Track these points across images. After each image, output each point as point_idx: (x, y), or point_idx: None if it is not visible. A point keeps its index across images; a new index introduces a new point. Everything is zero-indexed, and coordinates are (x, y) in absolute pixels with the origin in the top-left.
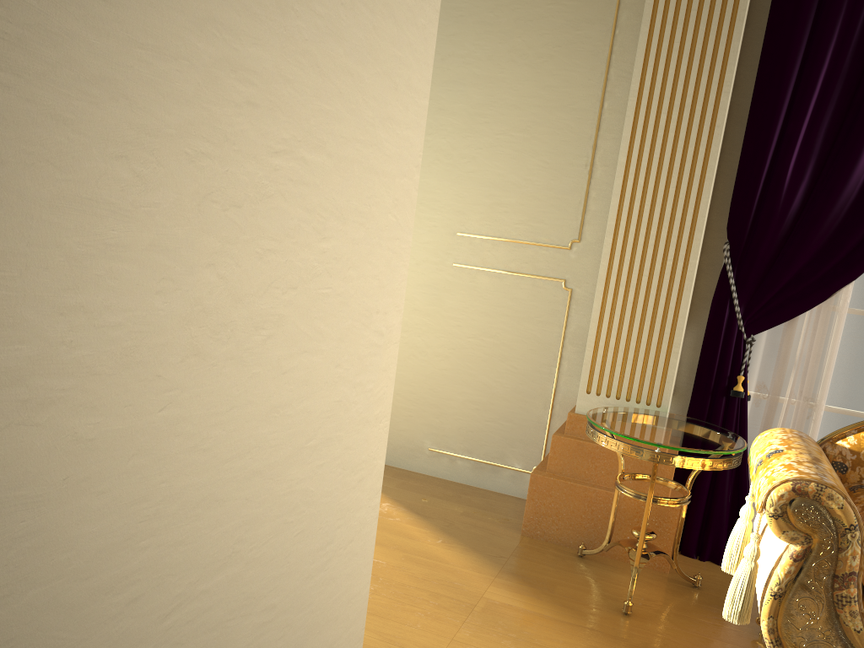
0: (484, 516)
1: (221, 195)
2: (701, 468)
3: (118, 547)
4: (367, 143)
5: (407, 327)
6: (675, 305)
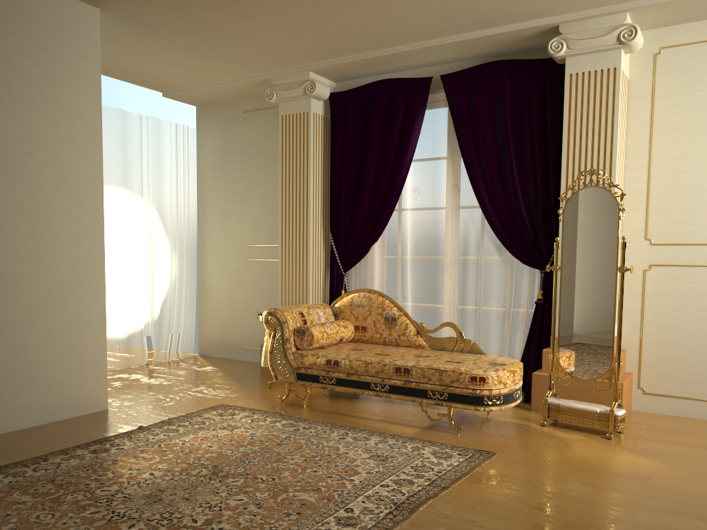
0: (251, 369)
1: (21, 231)
2: None
3: (1, 293)
4: (74, 217)
5: (229, 291)
6: (306, 262)
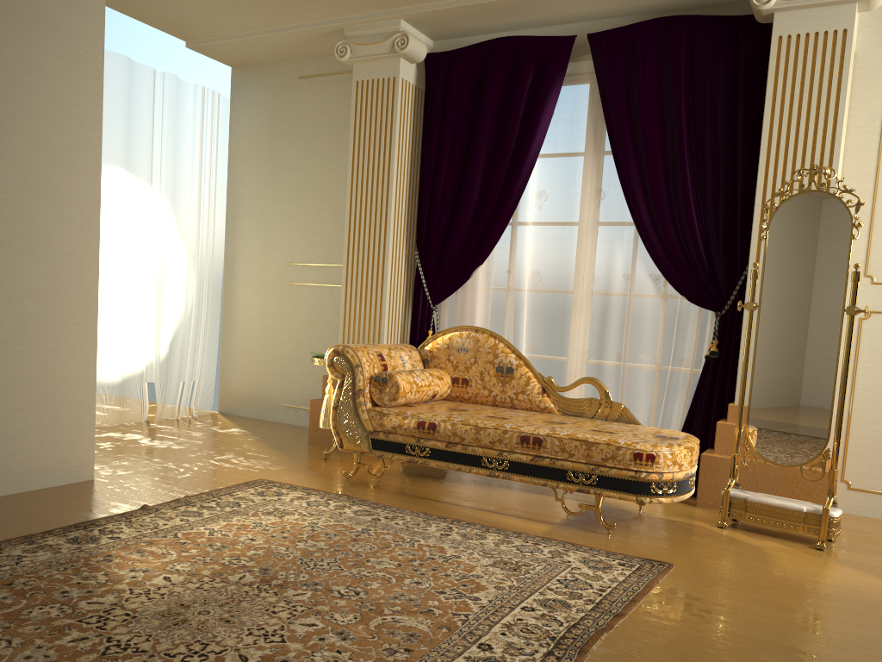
0: (295, 434)
1: None
2: None
3: None
4: (56, 191)
5: (267, 326)
6: (381, 288)
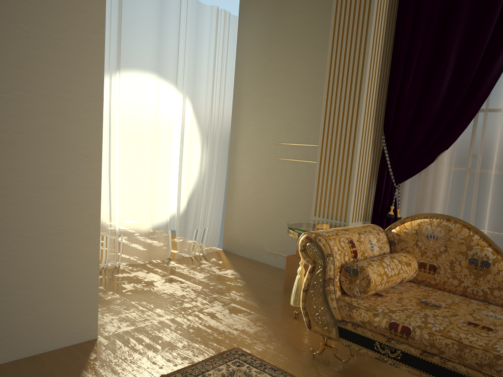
0: (274, 280)
1: None
2: None
3: None
4: (59, 90)
5: (258, 190)
6: (350, 168)
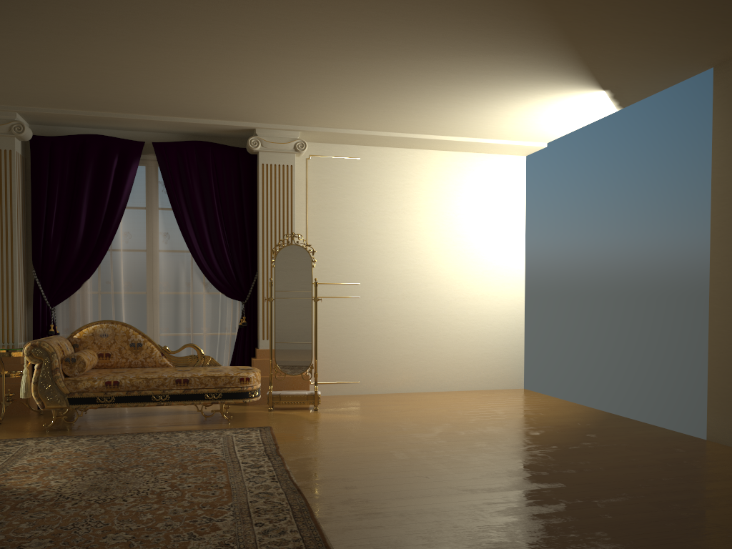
0: None
1: None
2: (19, 356)
3: None
4: None
5: None
6: (12, 297)
